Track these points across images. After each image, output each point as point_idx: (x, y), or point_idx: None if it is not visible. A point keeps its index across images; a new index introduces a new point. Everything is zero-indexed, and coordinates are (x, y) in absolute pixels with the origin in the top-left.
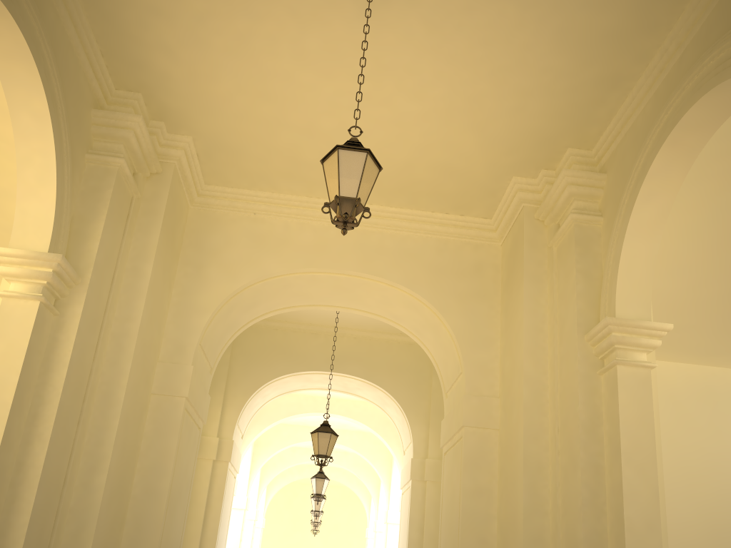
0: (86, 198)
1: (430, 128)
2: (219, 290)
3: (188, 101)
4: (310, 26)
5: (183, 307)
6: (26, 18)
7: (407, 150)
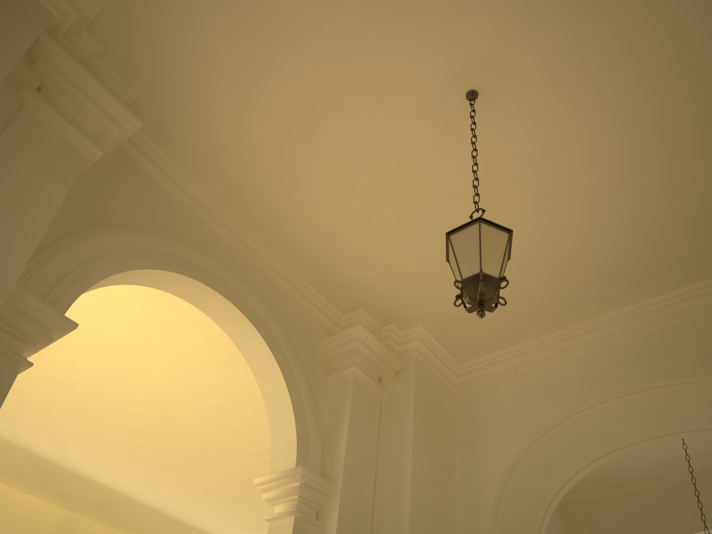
0: (333, 411)
1: (635, 184)
2: (498, 460)
3: (398, 294)
4: (445, 165)
5: (467, 490)
6: (230, 287)
7: (629, 222)
